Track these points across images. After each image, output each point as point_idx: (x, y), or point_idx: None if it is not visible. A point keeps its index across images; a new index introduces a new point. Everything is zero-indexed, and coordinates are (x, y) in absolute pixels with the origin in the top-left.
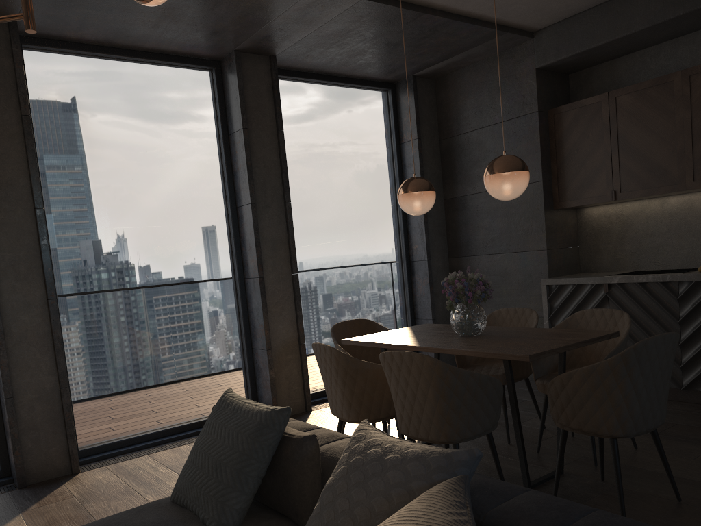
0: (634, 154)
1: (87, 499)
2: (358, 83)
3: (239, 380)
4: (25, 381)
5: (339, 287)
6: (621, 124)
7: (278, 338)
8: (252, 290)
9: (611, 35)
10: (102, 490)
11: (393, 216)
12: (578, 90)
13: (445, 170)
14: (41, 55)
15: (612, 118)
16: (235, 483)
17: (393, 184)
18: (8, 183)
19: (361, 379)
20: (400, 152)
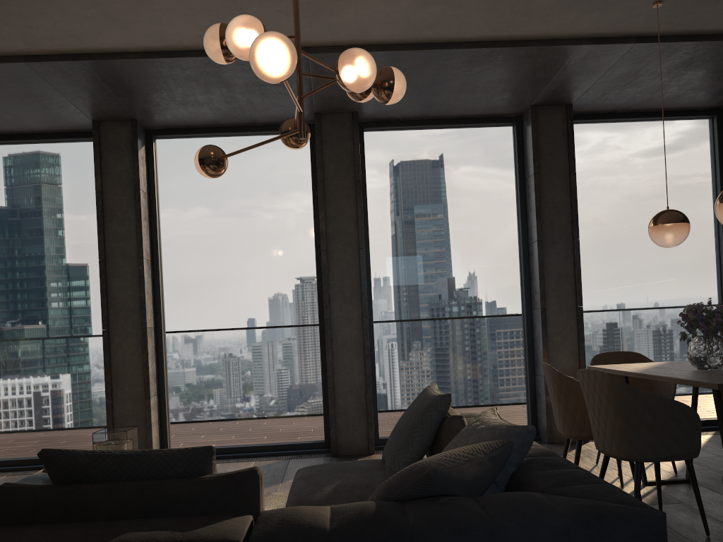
0: None
1: None
2: (672, 115)
3: (521, 402)
4: (342, 377)
5: (636, 323)
6: None
7: (557, 366)
8: (535, 320)
9: None
10: None
11: (712, 250)
12: None
13: None
14: (376, 134)
15: None
16: (404, 443)
17: (715, 216)
18: (343, 230)
19: (574, 397)
20: None
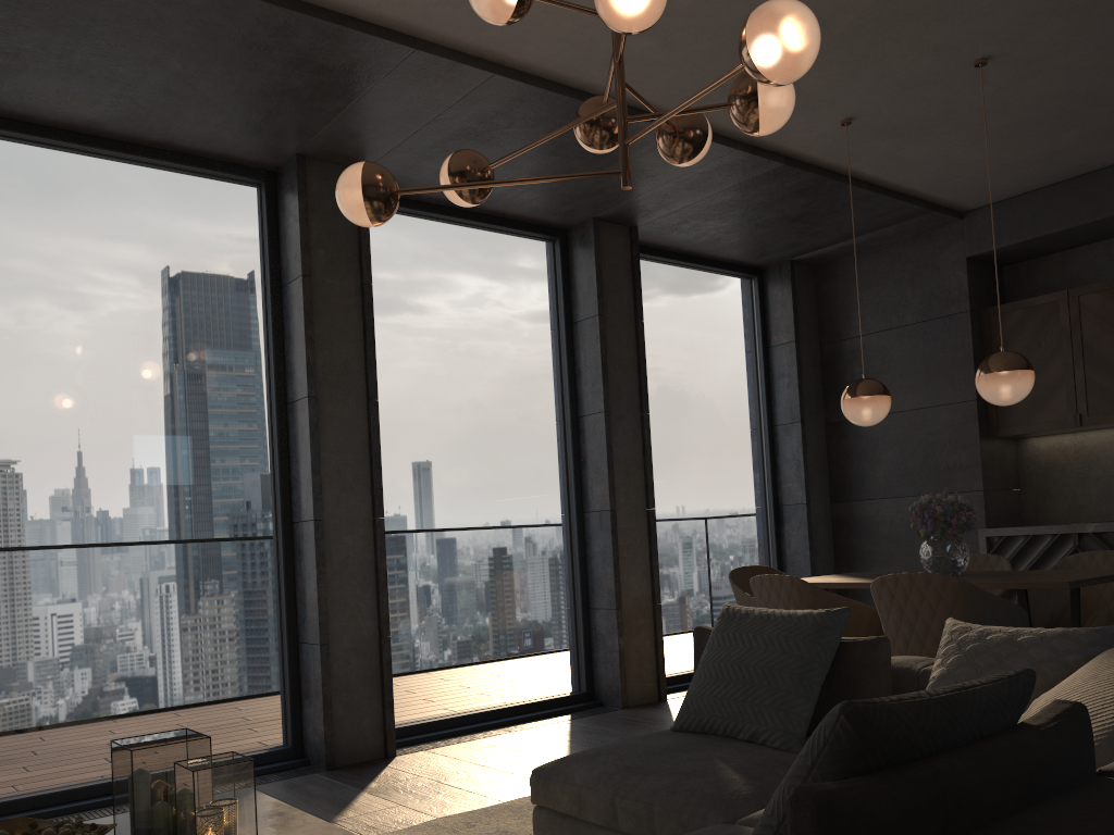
0: (1107, 367)
1: (442, 778)
2: (719, 267)
3: (571, 652)
4: (342, 624)
5: (691, 535)
6: (1086, 330)
7: (628, 595)
8: (596, 528)
9: (1074, 221)
10: (452, 771)
11: (758, 443)
12: (1016, 287)
13: (829, 384)
14: None
15: (1074, 321)
16: (797, 688)
17: (758, 400)
18: (341, 366)
19: None
20: (767, 358)
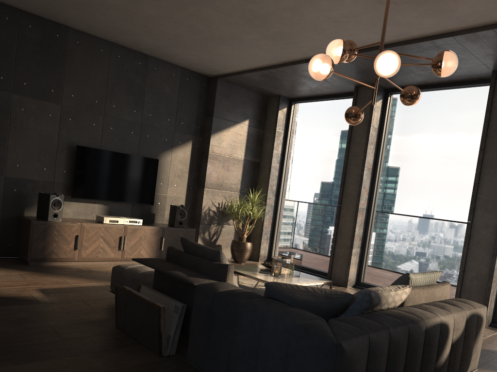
0: None
1: None
2: None
3: None
4: (472, 265)
5: None
6: None
7: None
8: None
9: None
10: None
11: None
12: None
13: None
14: None
15: None
16: None
17: None
18: (496, 159)
19: None
20: None
